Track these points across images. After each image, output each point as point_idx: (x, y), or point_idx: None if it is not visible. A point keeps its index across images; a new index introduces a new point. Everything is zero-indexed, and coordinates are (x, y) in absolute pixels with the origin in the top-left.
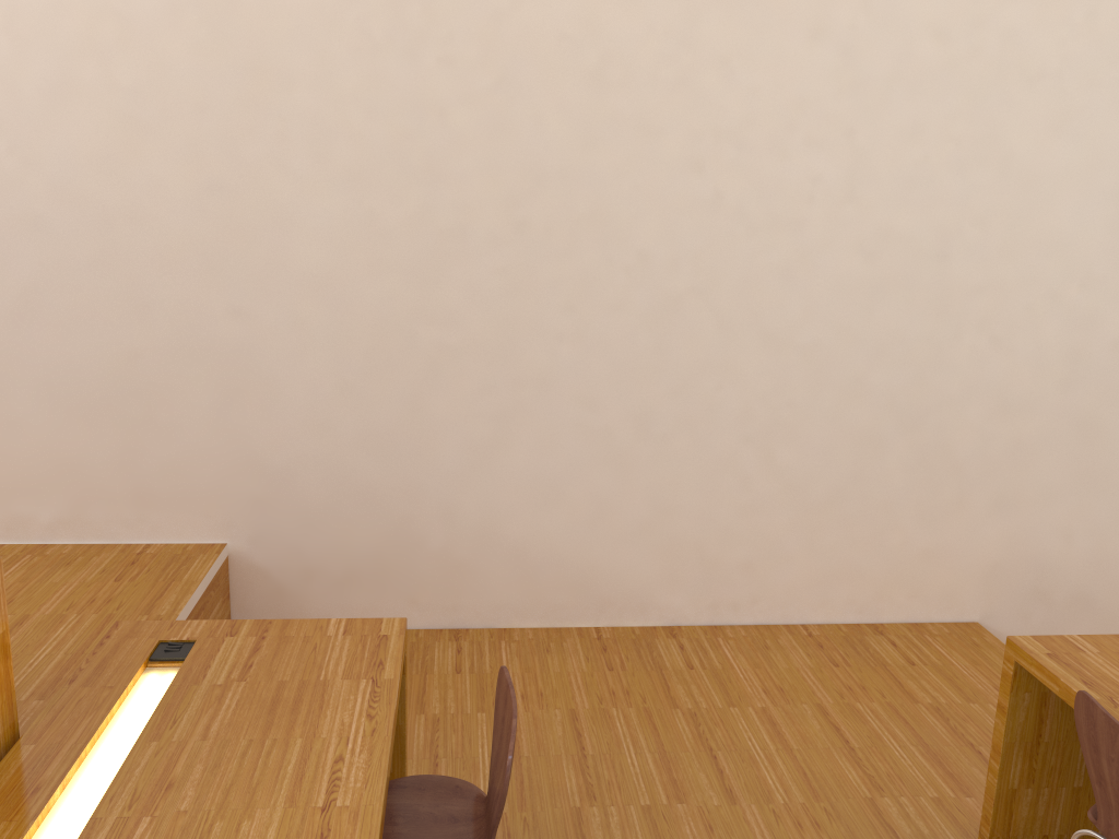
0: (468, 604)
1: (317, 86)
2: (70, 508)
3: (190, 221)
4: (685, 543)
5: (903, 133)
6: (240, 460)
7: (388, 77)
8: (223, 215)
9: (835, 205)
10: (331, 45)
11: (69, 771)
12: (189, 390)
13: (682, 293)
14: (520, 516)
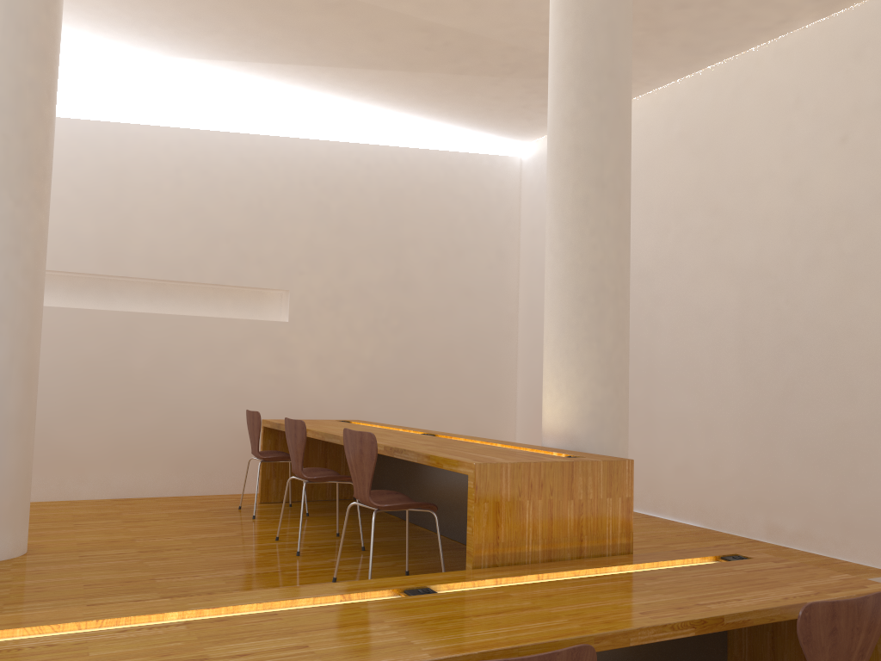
0: None
1: None
2: (803, 526)
3: None
4: None
5: None
6: None
7: None
8: None
9: None
10: None
11: (626, 565)
12: (879, 452)
13: None
14: None
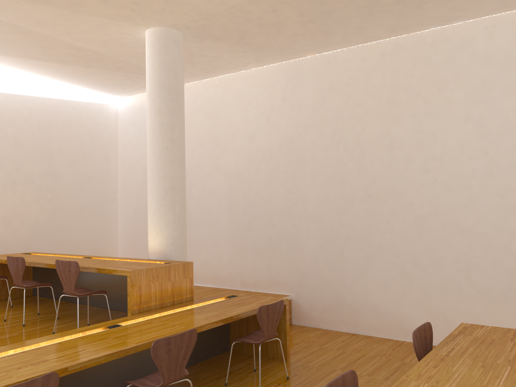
0: (359, 325)
1: (312, 161)
2: (255, 281)
3: (283, 201)
4: (437, 311)
5: (509, 149)
6: (294, 269)
7: (330, 156)
8: (290, 198)
9: (483, 179)
10: (316, 149)
11: (193, 304)
12: (282, 248)
13: (426, 214)
14: (375, 294)
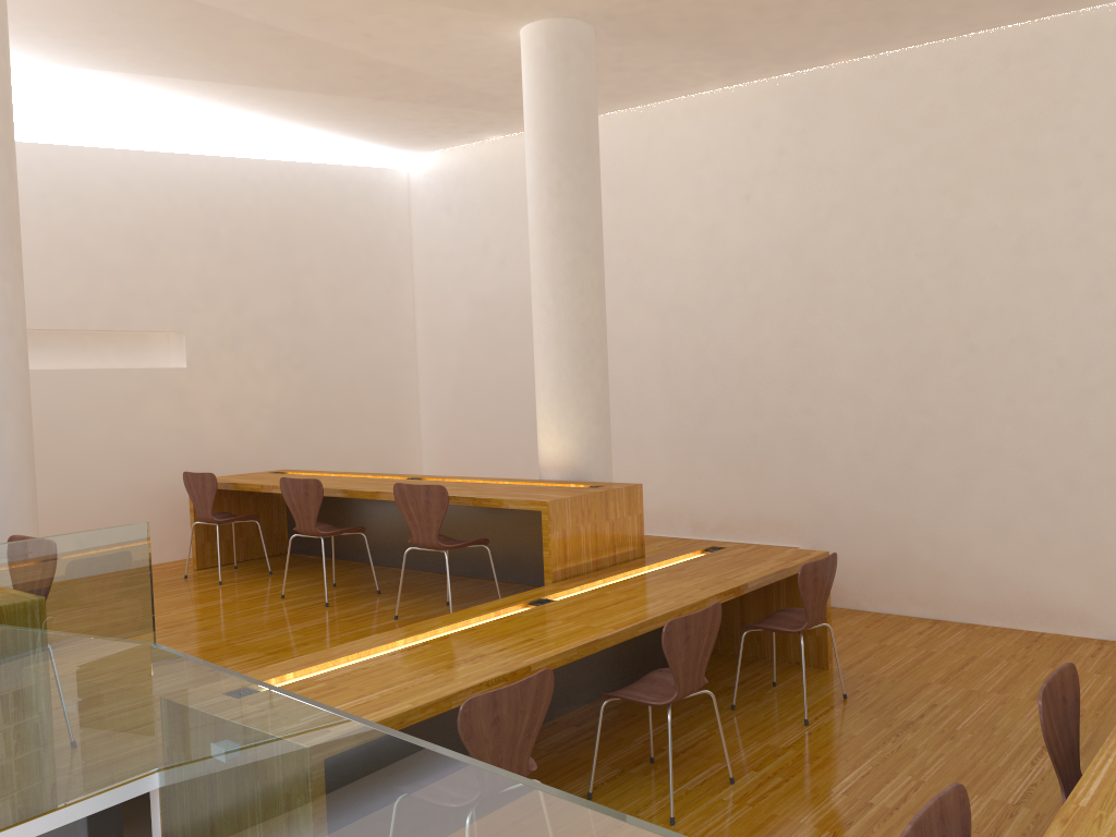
0: (947, 603)
1: (847, 280)
2: (722, 521)
3: (782, 361)
4: (1115, 574)
5: None
6: (807, 497)
7: (886, 269)
8: (799, 357)
9: None
10: (854, 257)
11: (652, 564)
12: (781, 455)
13: (1094, 385)
14: (981, 543)
